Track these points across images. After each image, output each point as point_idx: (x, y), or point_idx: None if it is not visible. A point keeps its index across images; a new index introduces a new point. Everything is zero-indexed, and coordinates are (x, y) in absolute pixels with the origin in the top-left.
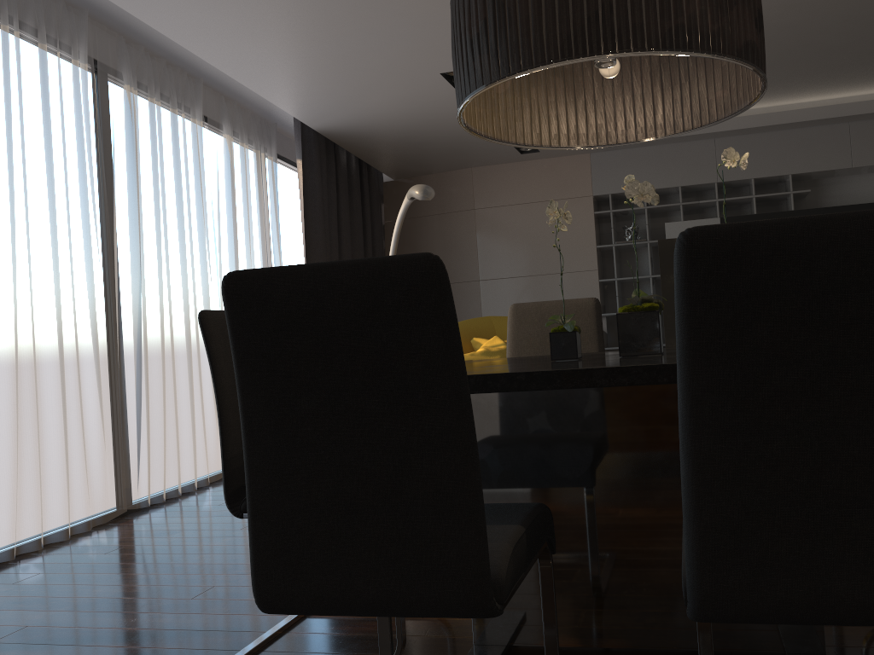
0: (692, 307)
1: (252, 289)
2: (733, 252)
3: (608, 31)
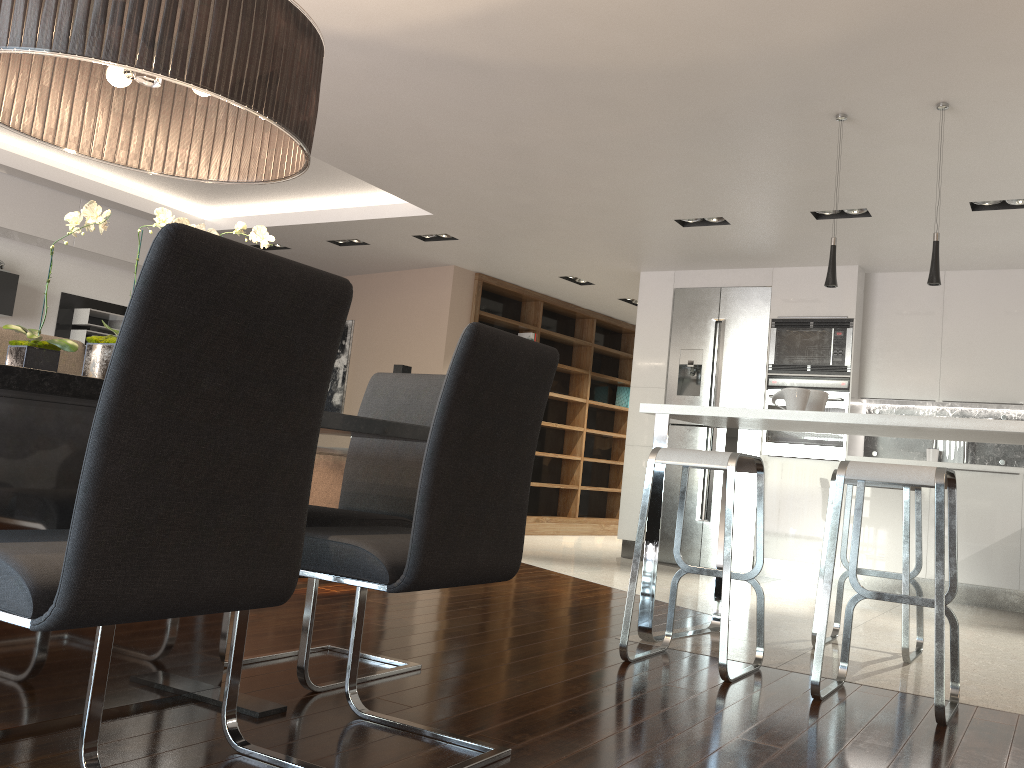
0: (464, 372)
1: (206, 253)
2: (492, 345)
3: (272, 98)
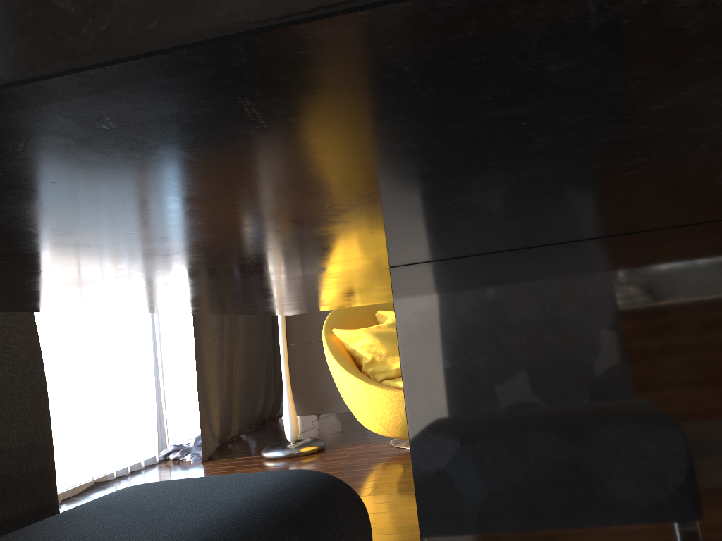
0: None
1: None
2: None
3: None
